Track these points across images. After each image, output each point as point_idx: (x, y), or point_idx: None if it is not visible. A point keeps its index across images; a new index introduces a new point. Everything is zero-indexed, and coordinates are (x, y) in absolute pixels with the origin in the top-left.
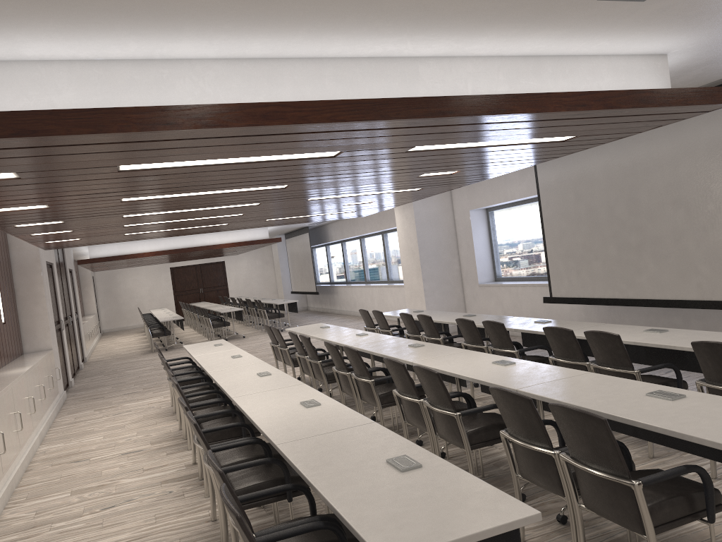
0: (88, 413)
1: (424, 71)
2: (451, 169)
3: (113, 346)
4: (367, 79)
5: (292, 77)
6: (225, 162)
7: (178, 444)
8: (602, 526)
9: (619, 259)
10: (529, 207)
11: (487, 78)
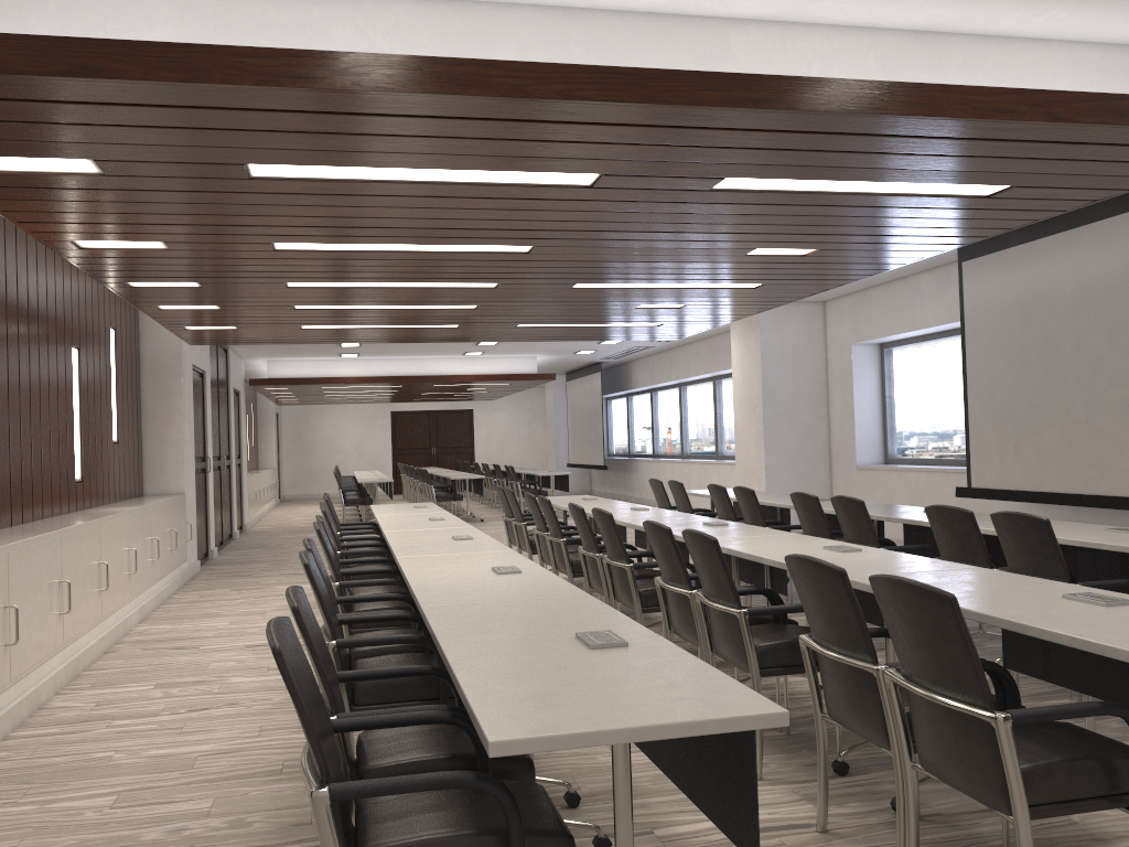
0: (221, 593)
1: (739, 42)
2: (801, 243)
3: (291, 517)
4: (640, 47)
5: (516, 35)
6: (414, 179)
7: None
8: (969, 826)
9: (1089, 427)
10: (950, 344)
11: (847, 62)
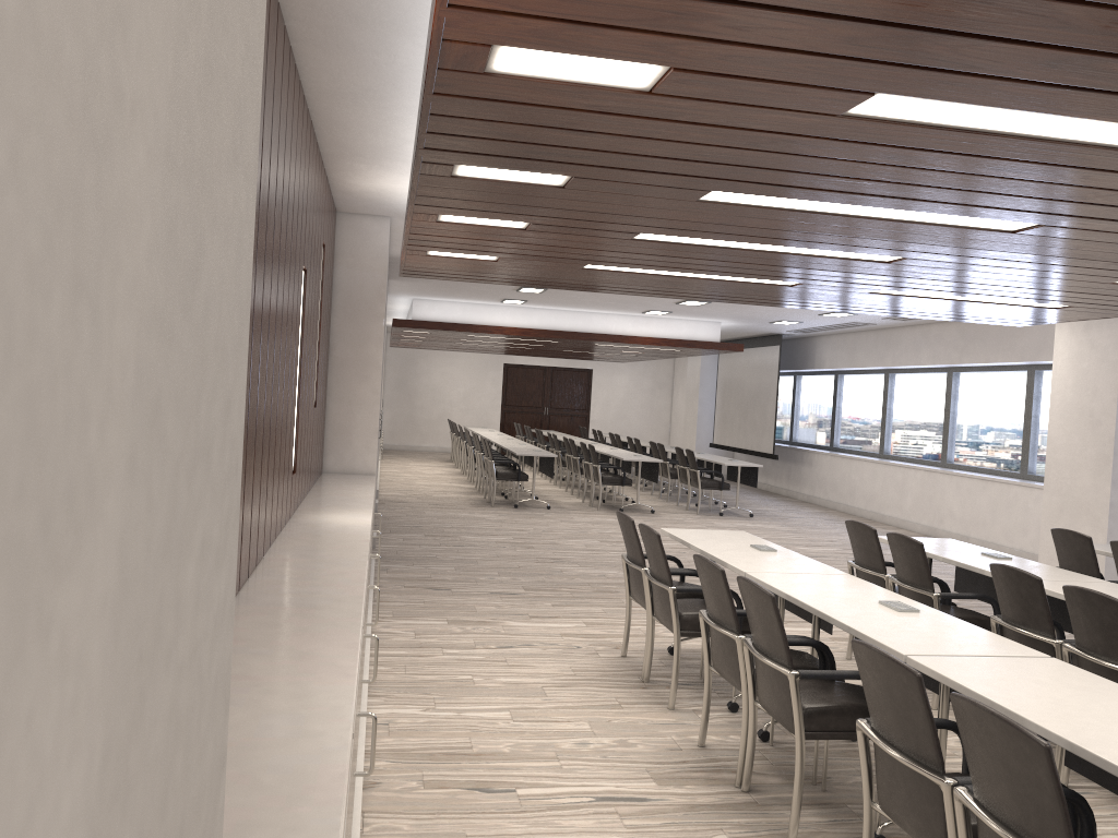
0: (438, 627)
1: None
2: None
3: (411, 478)
4: None
5: None
6: None
7: (737, 806)
8: None
9: None
10: None
11: None
